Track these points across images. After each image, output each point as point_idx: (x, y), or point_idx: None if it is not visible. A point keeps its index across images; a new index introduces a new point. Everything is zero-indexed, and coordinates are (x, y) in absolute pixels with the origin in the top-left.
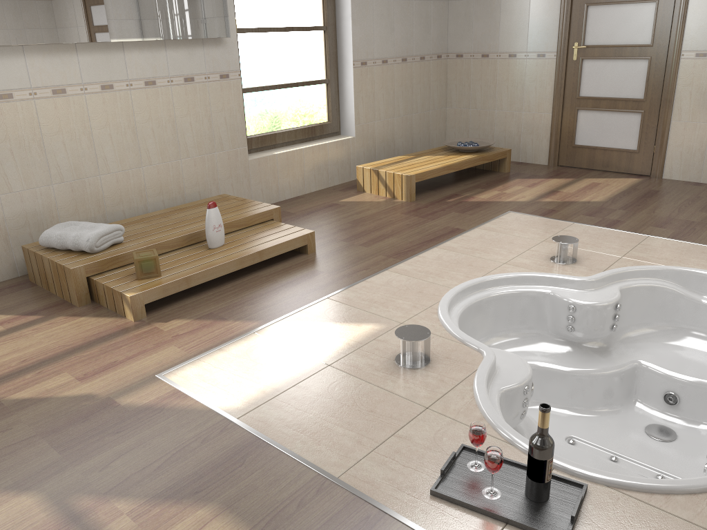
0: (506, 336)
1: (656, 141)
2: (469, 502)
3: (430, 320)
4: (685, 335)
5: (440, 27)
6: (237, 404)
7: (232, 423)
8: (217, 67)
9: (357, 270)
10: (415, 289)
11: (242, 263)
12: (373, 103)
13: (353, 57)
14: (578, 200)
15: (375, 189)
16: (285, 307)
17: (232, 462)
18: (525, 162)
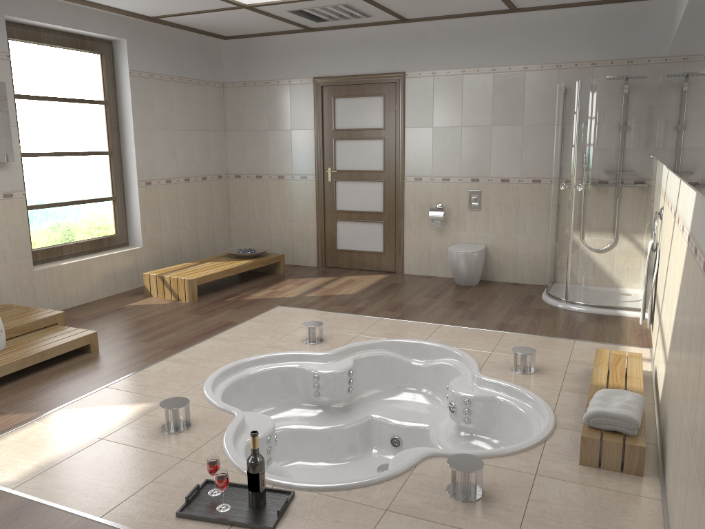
0: (268, 407)
1: (396, 244)
2: (205, 515)
3: (196, 395)
4: (407, 392)
5: (219, 152)
6: (13, 478)
7: (7, 493)
8: (0, 188)
9: (136, 362)
10: (187, 373)
11: (24, 363)
12: (159, 217)
13: (138, 178)
14: (336, 294)
15: (162, 293)
16: (65, 398)
17: (5, 521)
18: (299, 265)
